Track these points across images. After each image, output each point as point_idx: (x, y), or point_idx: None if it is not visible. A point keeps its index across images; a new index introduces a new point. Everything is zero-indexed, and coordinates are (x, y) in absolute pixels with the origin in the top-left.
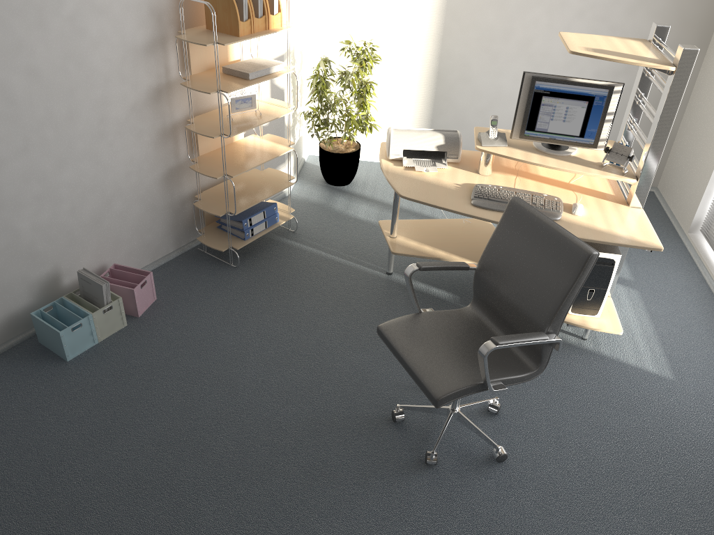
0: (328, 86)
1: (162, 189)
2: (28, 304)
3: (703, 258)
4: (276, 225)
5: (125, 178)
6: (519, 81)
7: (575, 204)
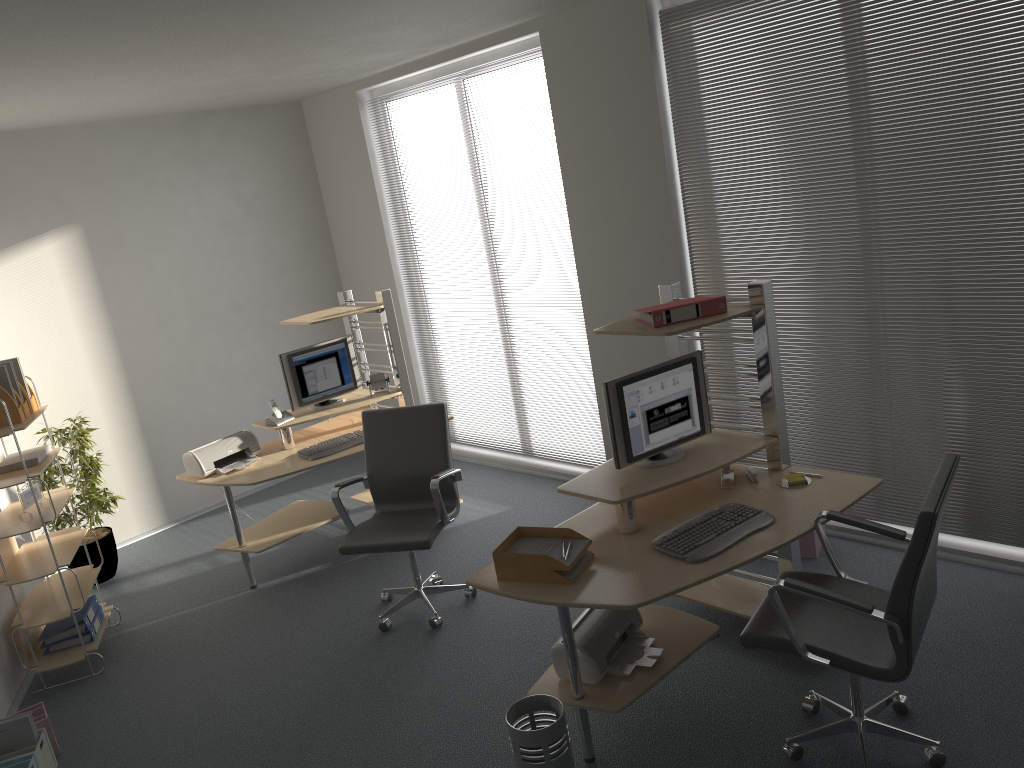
0: (58, 473)
1: None
2: None
3: (456, 451)
4: (106, 617)
5: None
6: (222, 401)
7: None
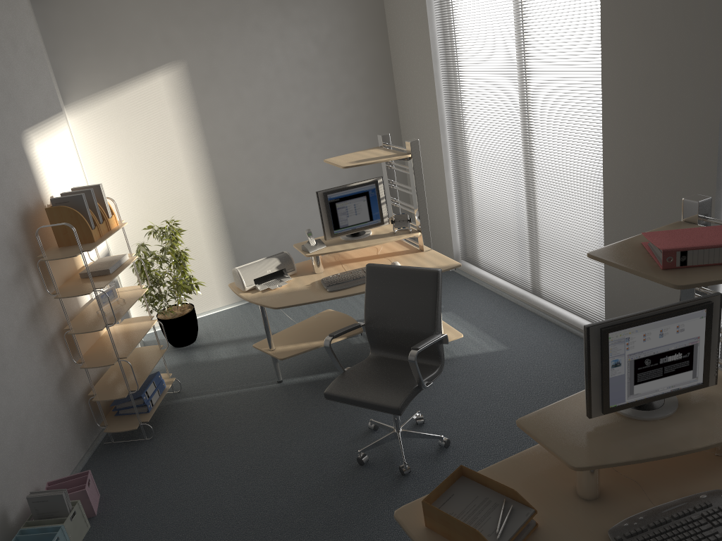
0: (152, 264)
1: (60, 398)
2: None
3: (475, 274)
4: (166, 390)
5: (31, 399)
6: (291, 209)
7: (393, 262)
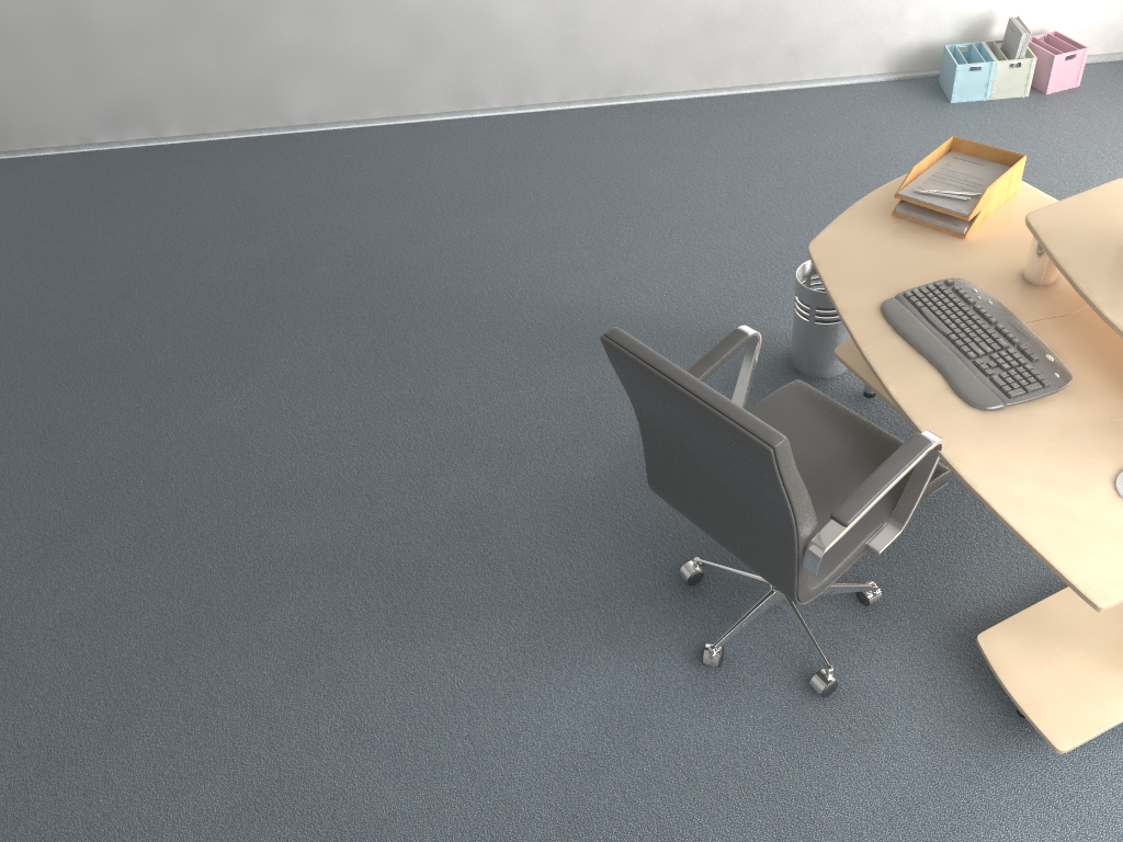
0: None
1: None
2: (947, 40)
3: None
4: None
5: None
6: None
7: None
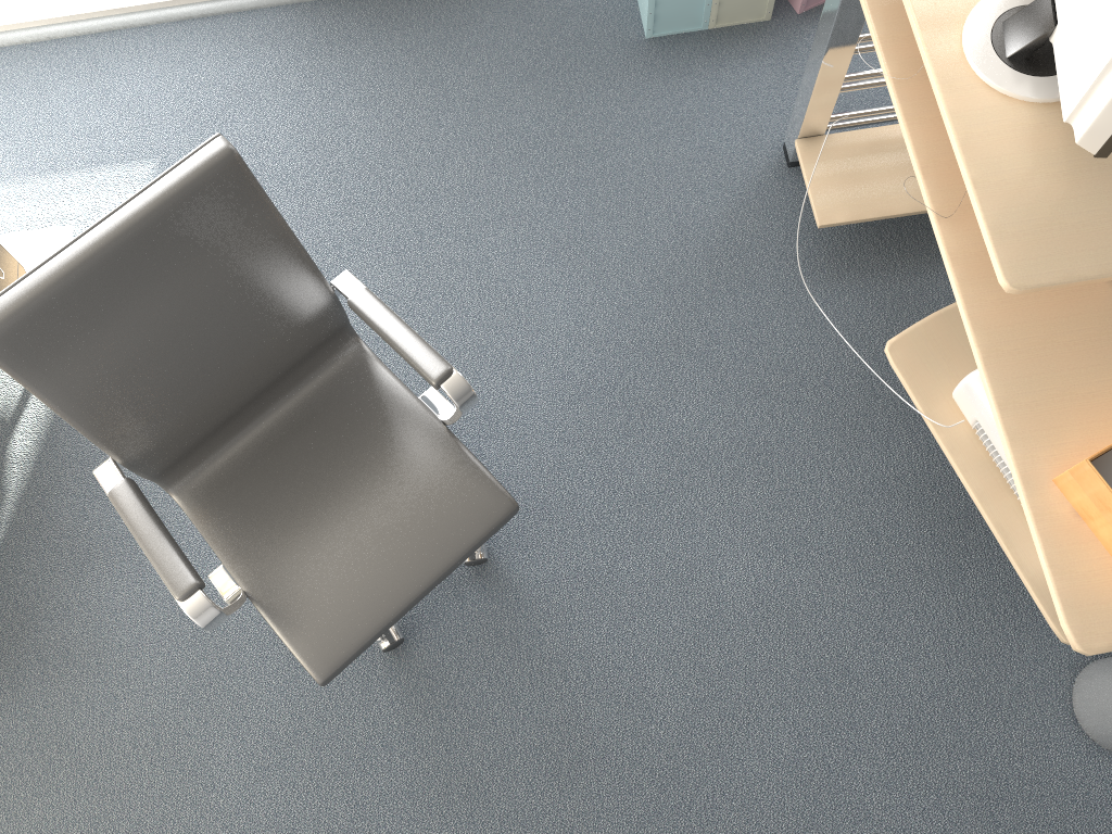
0: None
1: None
2: None
3: None
4: None
5: None
6: None
7: None
